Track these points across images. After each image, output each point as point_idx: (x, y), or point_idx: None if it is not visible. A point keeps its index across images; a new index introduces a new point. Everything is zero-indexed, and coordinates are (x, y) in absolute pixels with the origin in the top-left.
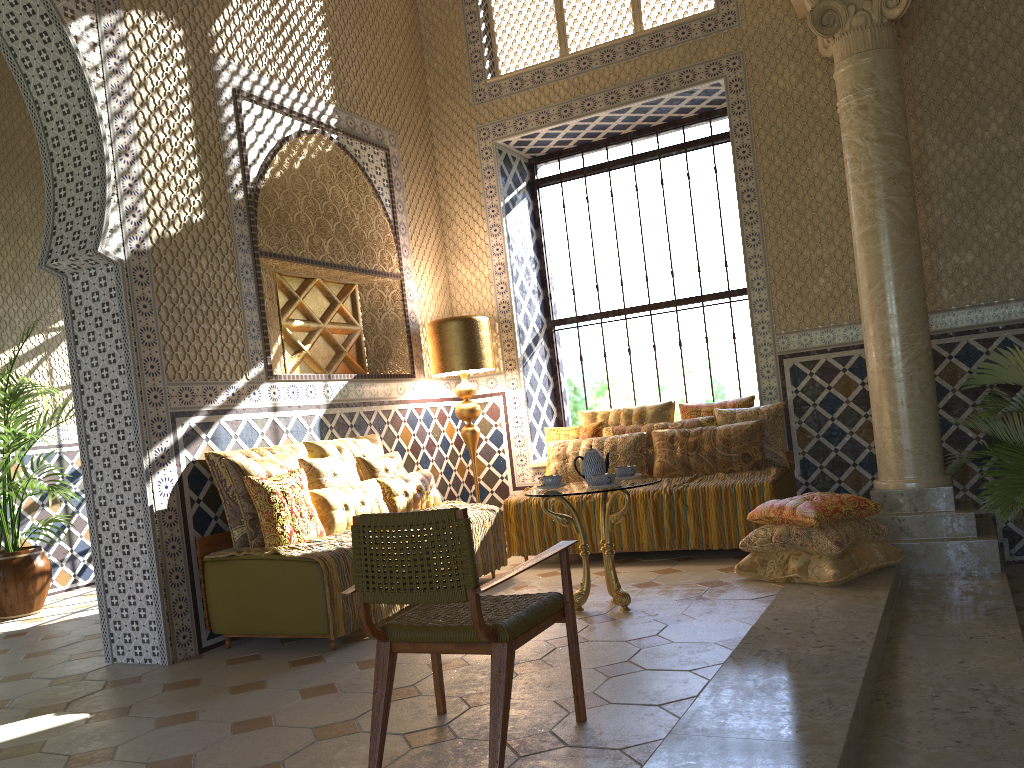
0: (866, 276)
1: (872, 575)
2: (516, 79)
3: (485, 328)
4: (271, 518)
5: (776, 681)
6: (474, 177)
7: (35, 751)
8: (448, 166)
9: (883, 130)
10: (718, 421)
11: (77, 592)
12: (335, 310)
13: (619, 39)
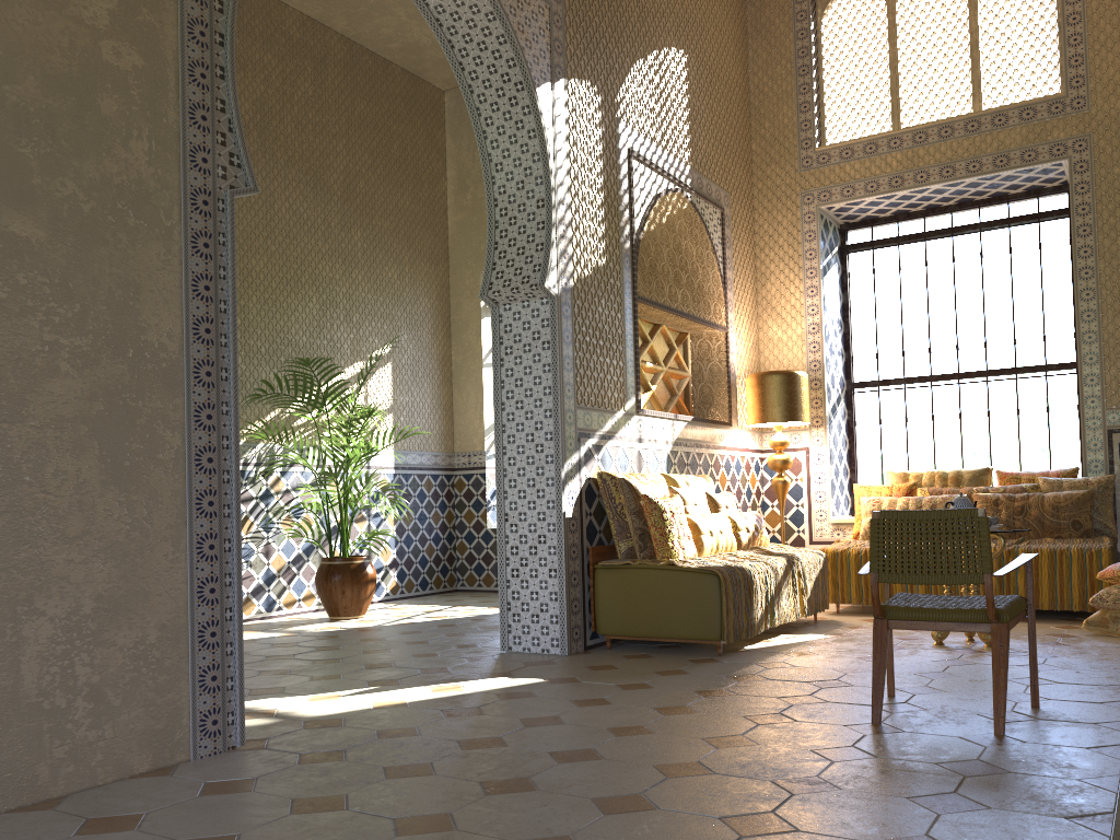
0: None
1: None
2: (846, 149)
3: (806, 383)
4: (664, 533)
5: None
6: (794, 239)
7: (531, 696)
8: (767, 227)
9: None
10: (1043, 489)
11: (376, 606)
12: (673, 356)
13: (959, 116)
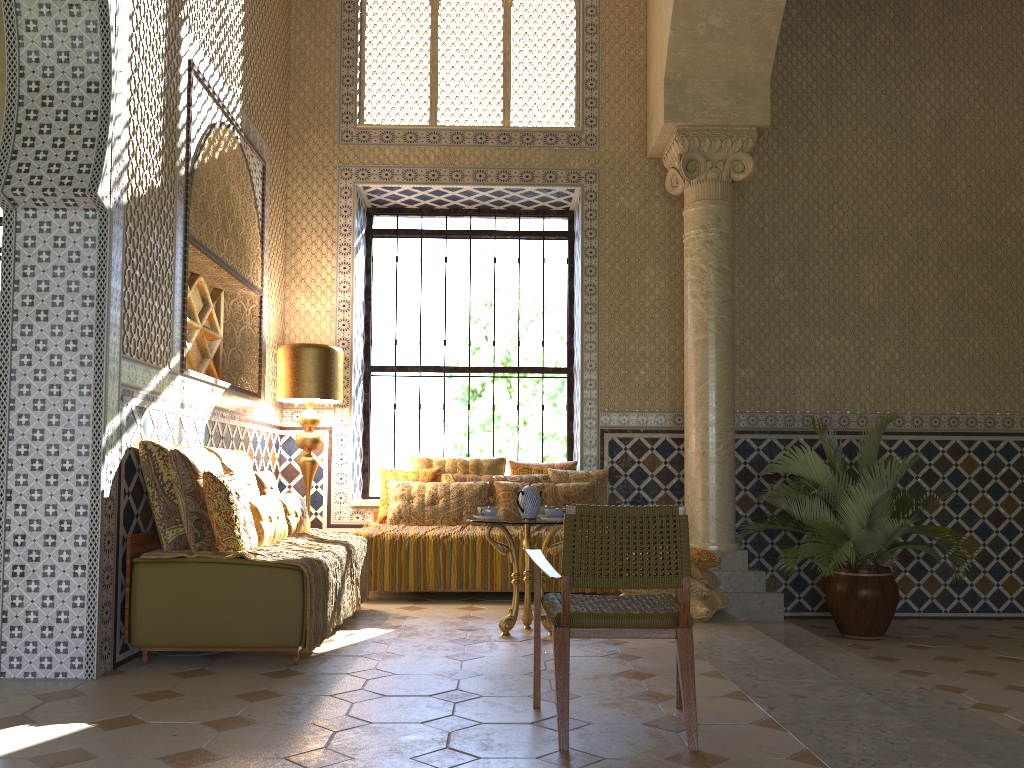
0: (697, 374)
1: (718, 615)
2: (387, 132)
3: (342, 361)
4: (230, 520)
5: (781, 680)
6: (329, 212)
7: (90, 757)
8: (301, 194)
9: (722, 263)
10: (553, 479)
11: None
12: (209, 313)
13: (494, 127)
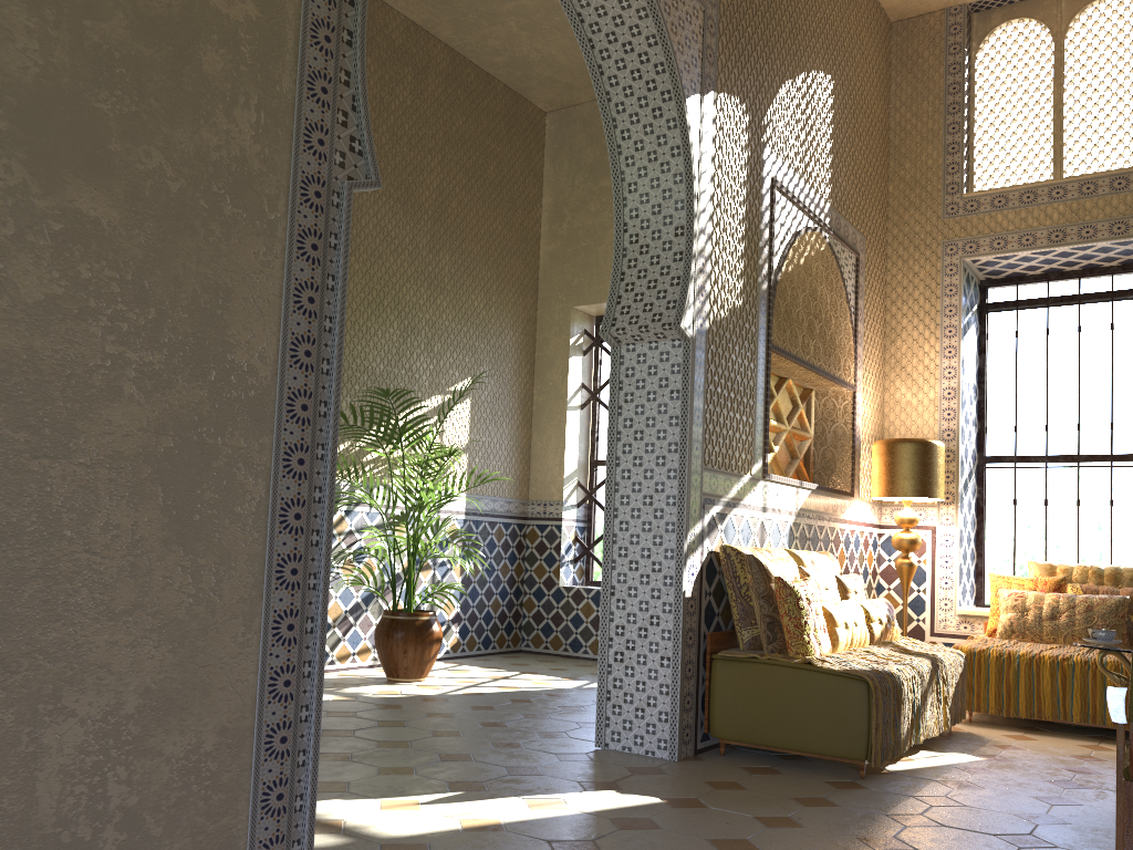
0: None
1: None
2: (999, 196)
3: (942, 455)
4: (799, 625)
5: None
6: (932, 293)
7: (654, 827)
8: (901, 278)
9: None
10: None
11: (435, 665)
12: (797, 414)
13: None
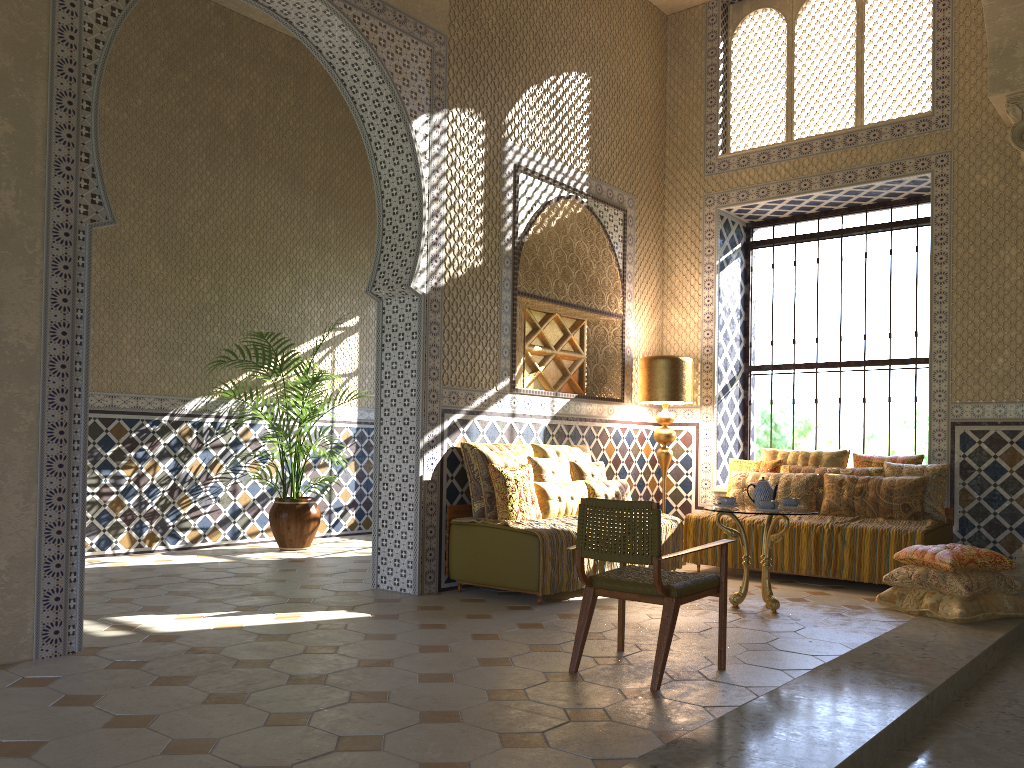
0: None
1: (998, 621)
2: (743, 157)
3: (688, 368)
4: (505, 498)
5: (877, 671)
6: (696, 237)
7: (342, 628)
8: (674, 225)
9: None
10: (886, 473)
11: (331, 539)
12: (566, 340)
13: (839, 131)
